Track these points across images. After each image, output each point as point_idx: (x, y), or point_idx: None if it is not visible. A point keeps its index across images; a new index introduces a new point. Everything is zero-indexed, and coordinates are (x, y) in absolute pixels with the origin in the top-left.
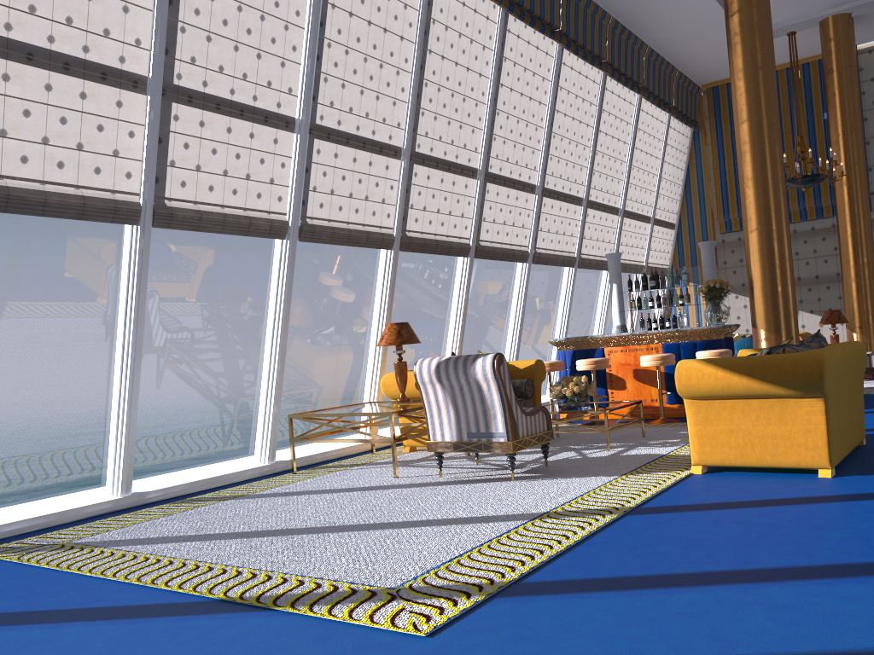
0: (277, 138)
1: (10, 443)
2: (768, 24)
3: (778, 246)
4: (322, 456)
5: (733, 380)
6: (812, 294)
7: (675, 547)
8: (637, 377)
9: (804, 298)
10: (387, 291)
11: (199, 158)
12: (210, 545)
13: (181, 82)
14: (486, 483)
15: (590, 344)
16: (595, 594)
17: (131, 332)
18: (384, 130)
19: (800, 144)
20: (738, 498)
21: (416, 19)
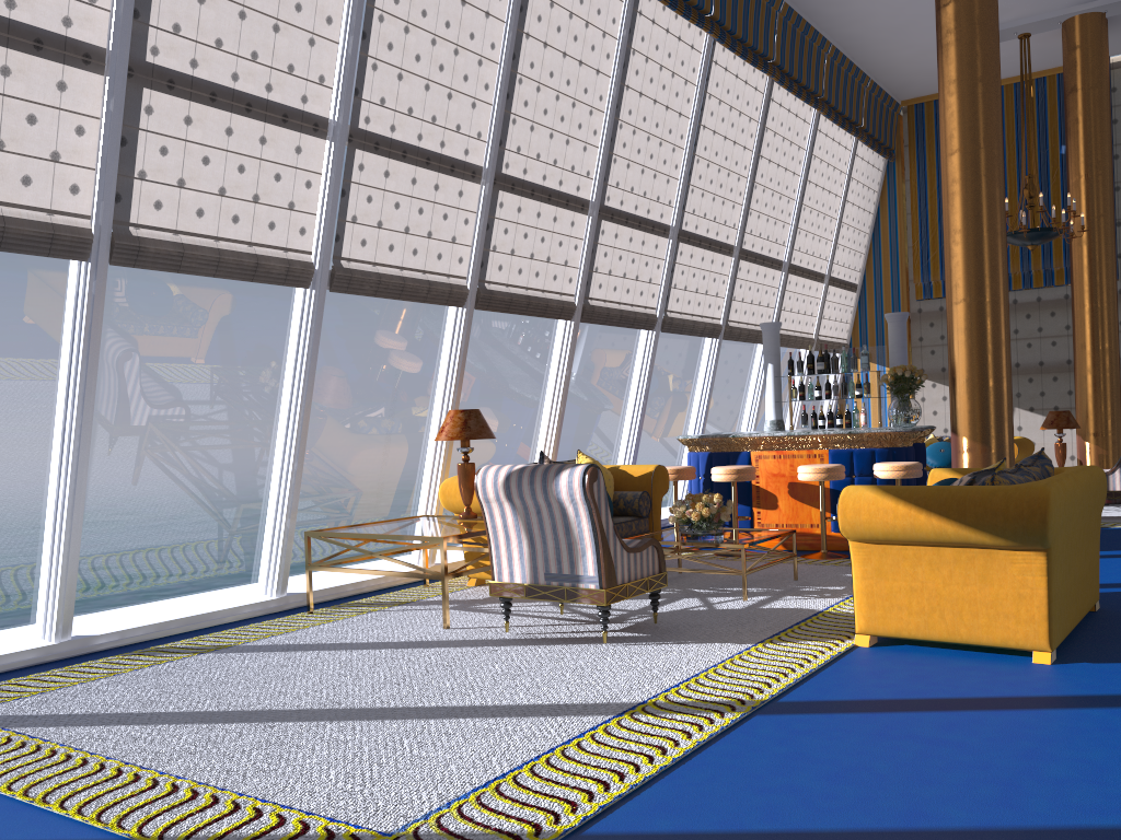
0: (301, 146)
1: None
2: (994, 19)
3: (992, 324)
4: (354, 588)
5: (919, 520)
6: (1033, 386)
7: (819, 778)
8: (793, 493)
9: (1023, 390)
10: (456, 363)
11: (183, 169)
12: (152, 733)
13: (158, 59)
14: (568, 645)
15: (732, 445)
16: None
17: (74, 412)
18: (458, 142)
19: (1028, 186)
20: (917, 693)
21: None
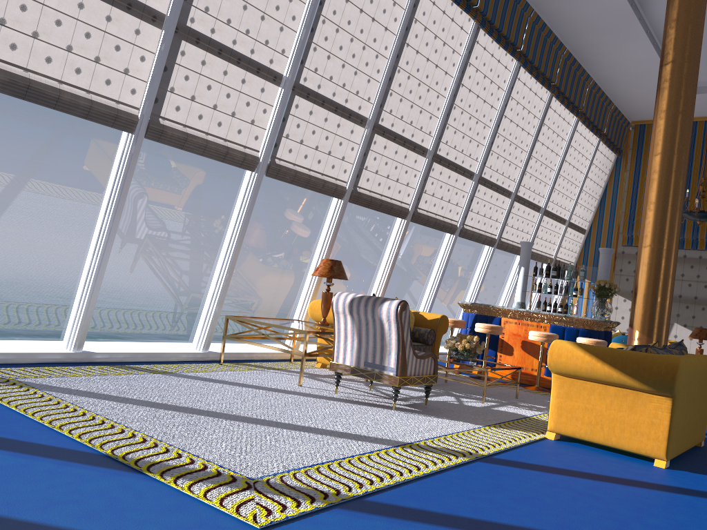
0: (264, 88)
1: (24, 293)
2: (695, 77)
3: (665, 263)
4: (248, 355)
5: (597, 366)
6: (688, 311)
7: (508, 498)
8: (523, 347)
9: (681, 313)
10: (331, 232)
11: (195, 90)
12: (123, 407)
13: (193, 25)
14: (371, 407)
15: (490, 311)
16: (422, 525)
17: (109, 219)
18: (355, 101)
19: (702, 184)
20: (578, 468)
21: (401, 16)
